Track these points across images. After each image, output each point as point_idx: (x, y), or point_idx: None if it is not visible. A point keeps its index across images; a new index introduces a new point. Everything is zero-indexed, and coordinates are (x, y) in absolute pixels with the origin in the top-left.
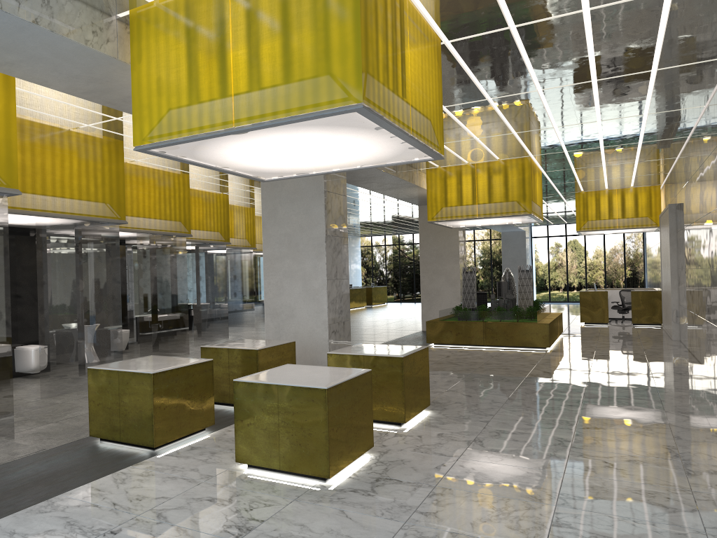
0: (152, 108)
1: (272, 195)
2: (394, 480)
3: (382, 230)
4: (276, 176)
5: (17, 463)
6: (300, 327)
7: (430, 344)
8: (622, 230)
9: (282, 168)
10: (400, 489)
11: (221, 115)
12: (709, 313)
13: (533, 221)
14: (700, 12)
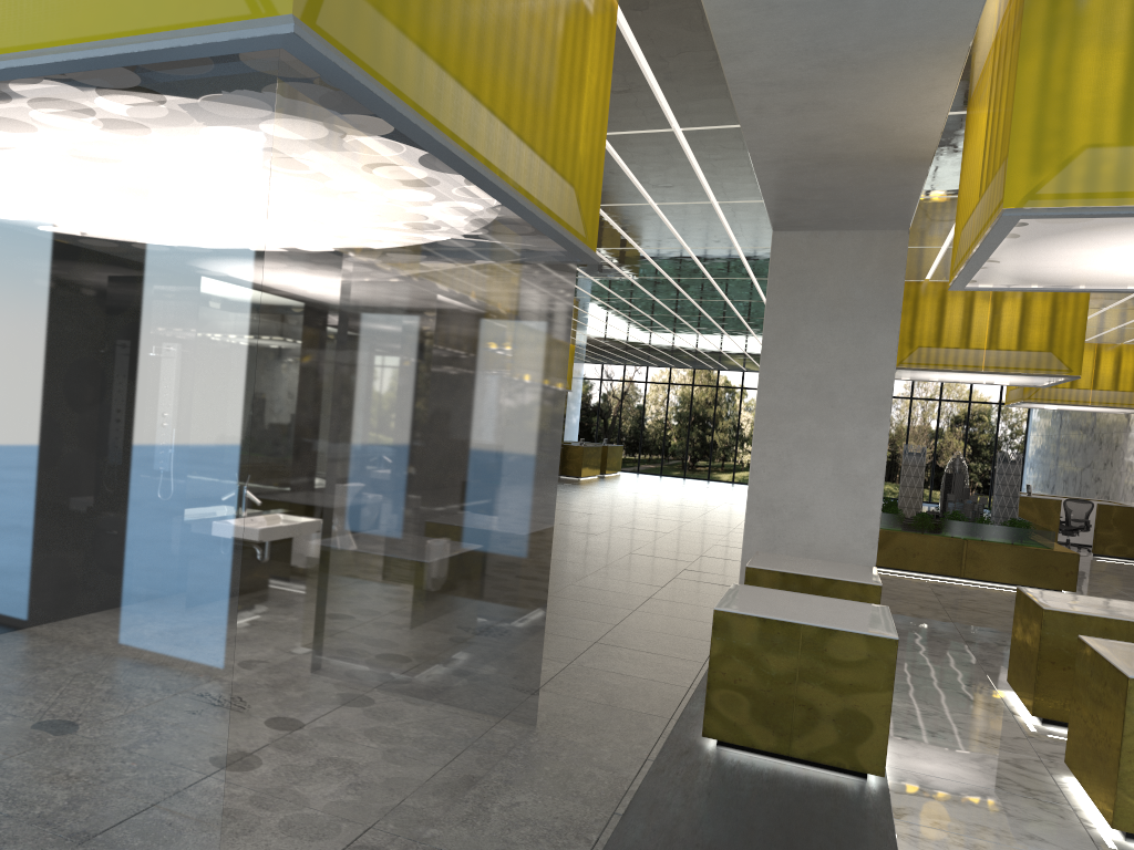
0: (1073, 138)
1: (790, 303)
2: None
3: (635, 358)
4: (1000, 285)
5: (659, 794)
6: (818, 537)
7: None
8: (1086, 408)
9: (1072, 274)
10: None
11: None
12: None
13: (1038, 384)
14: None
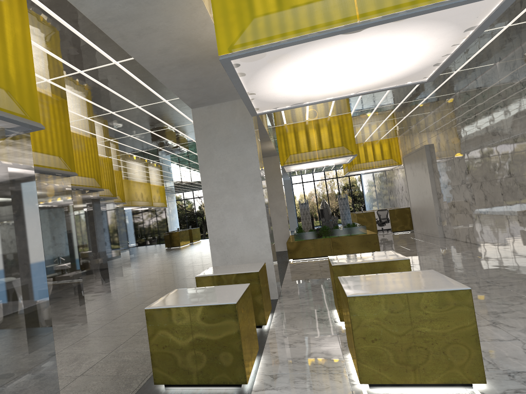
0: (241, 12)
1: (207, 141)
2: (525, 373)
3: (194, 186)
4: (271, 109)
5: None
6: (245, 252)
7: (288, 260)
8: (374, 169)
9: (295, 95)
10: None
11: (340, 11)
12: (513, 209)
13: (345, 162)
14: None
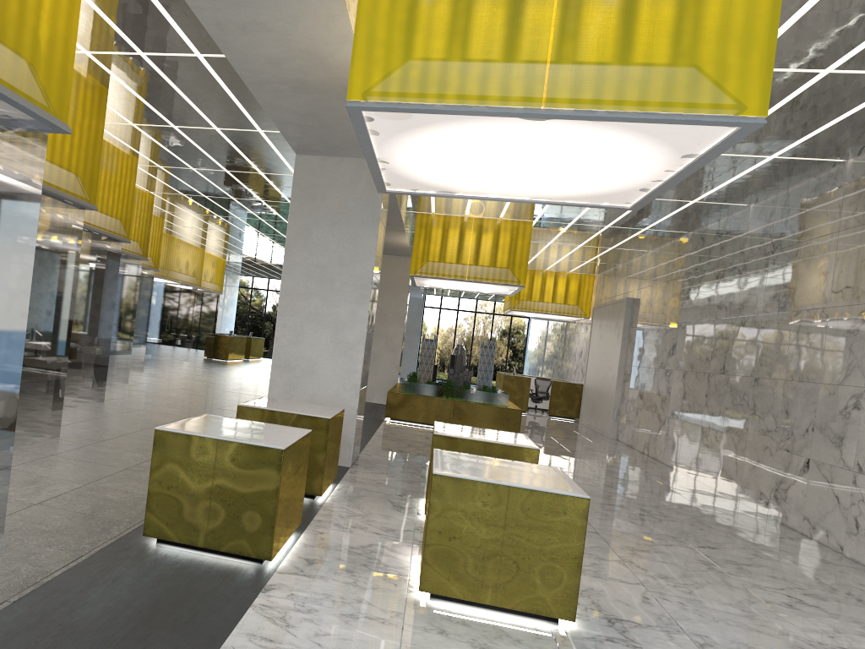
0: (393, 48)
1: (306, 210)
2: (629, 622)
3: (273, 272)
4: (408, 189)
5: (67, 583)
6: (320, 388)
7: (384, 418)
8: (549, 316)
9: (445, 180)
10: (655, 636)
11: (523, 86)
12: (713, 420)
13: (506, 293)
14: None
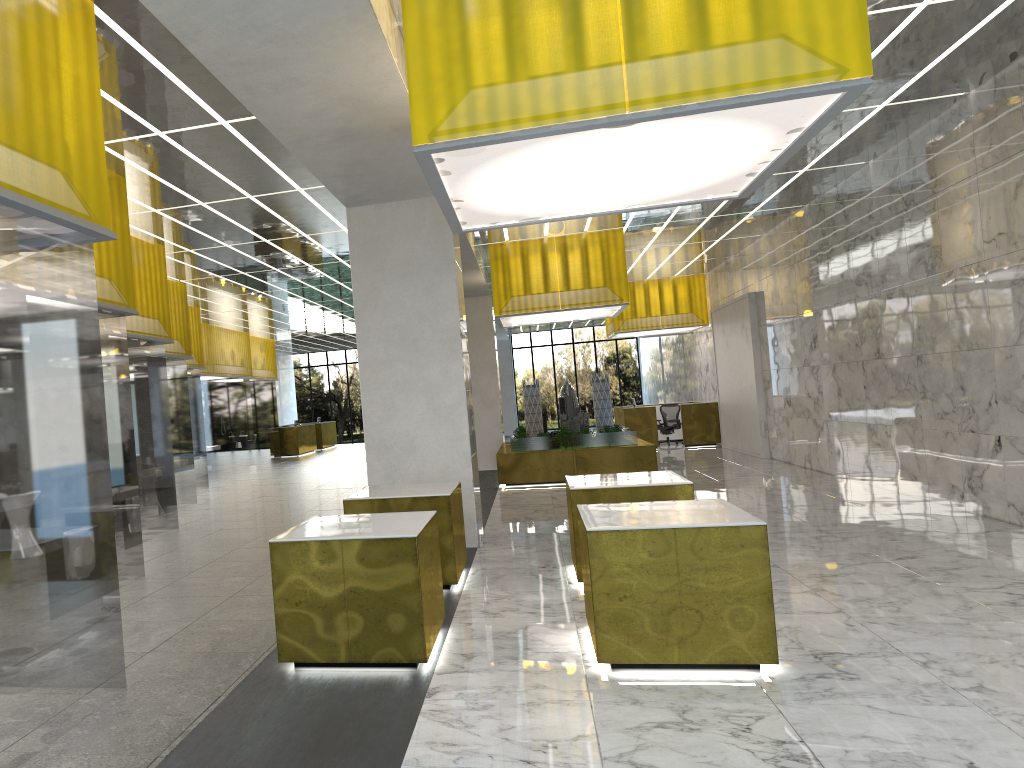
0: (452, 80)
1: (370, 267)
2: (838, 654)
3: (331, 344)
4: (487, 224)
5: (215, 727)
6: (425, 465)
7: (498, 486)
8: (661, 331)
9: (527, 206)
10: (871, 664)
11: (602, 94)
12: (879, 414)
13: (608, 315)
14: (1016, 23)
